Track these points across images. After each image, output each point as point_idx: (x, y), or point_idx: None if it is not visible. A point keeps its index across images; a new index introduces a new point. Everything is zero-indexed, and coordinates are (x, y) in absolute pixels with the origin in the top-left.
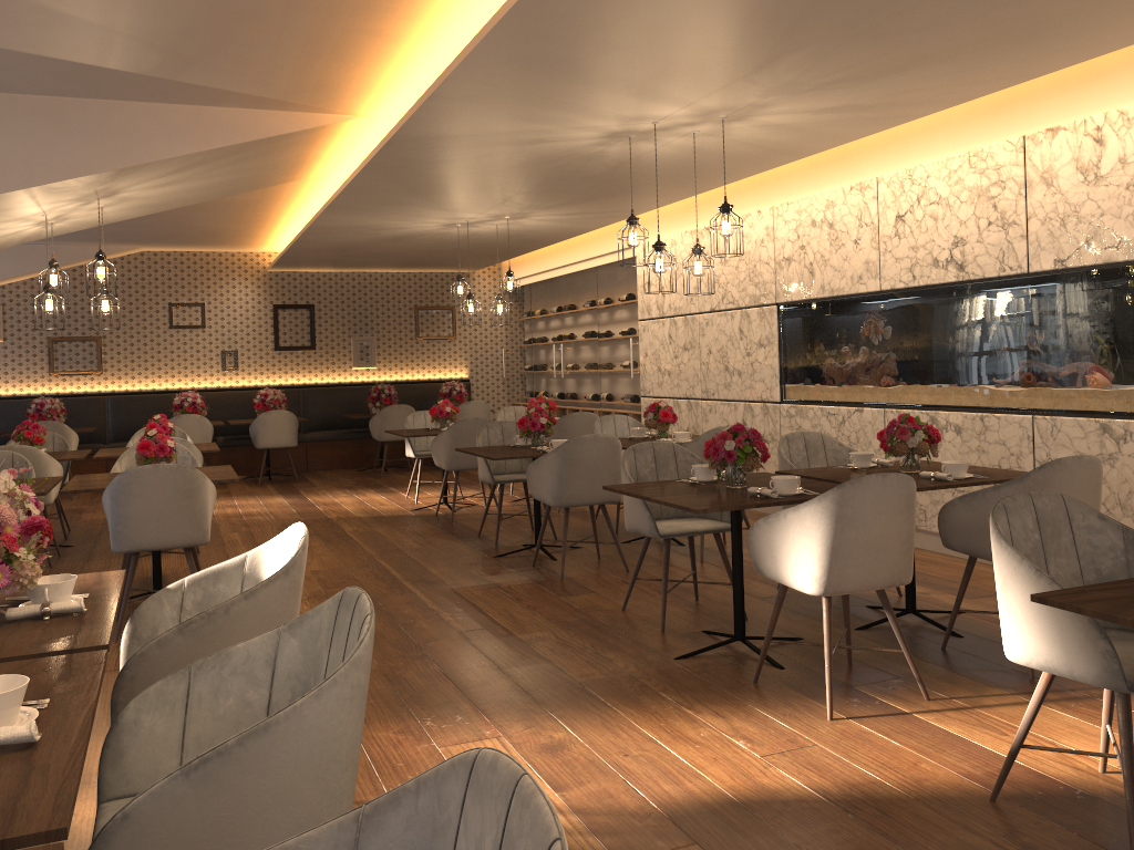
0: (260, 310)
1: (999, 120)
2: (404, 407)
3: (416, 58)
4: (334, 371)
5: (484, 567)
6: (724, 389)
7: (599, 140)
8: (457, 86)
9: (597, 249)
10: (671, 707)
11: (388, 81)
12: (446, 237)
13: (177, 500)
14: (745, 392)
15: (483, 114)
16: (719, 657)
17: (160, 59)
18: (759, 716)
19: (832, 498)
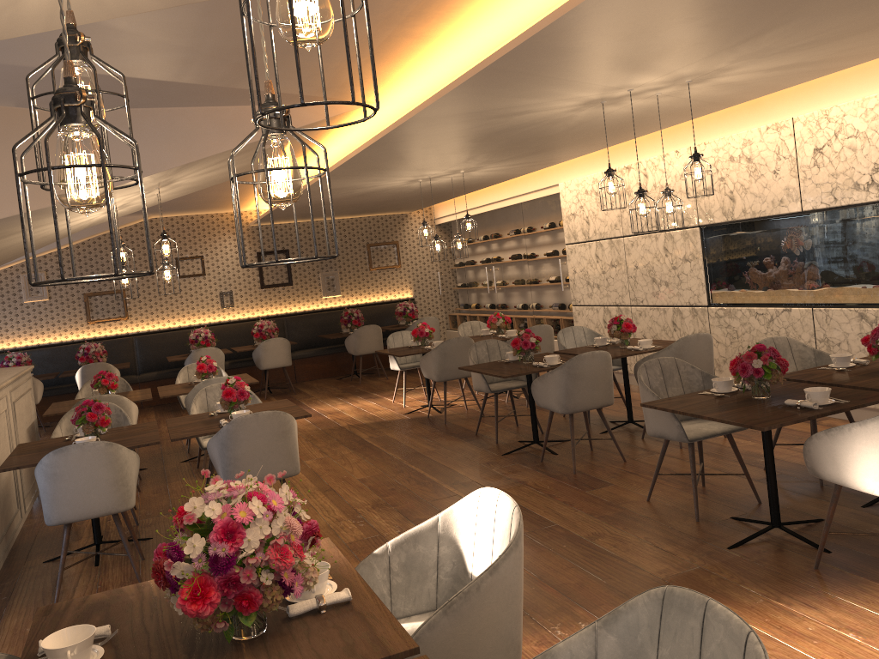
0: (247, 257)
1: None
2: (373, 327)
3: (439, 53)
4: (309, 301)
5: (501, 465)
6: (653, 296)
7: (575, 107)
8: (487, 75)
9: (521, 189)
10: (762, 601)
11: (406, 73)
12: (405, 189)
13: (275, 441)
14: (673, 298)
15: (494, 95)
16: (765, 544)
17: (227, 71)
18: (846, 605)
19: None
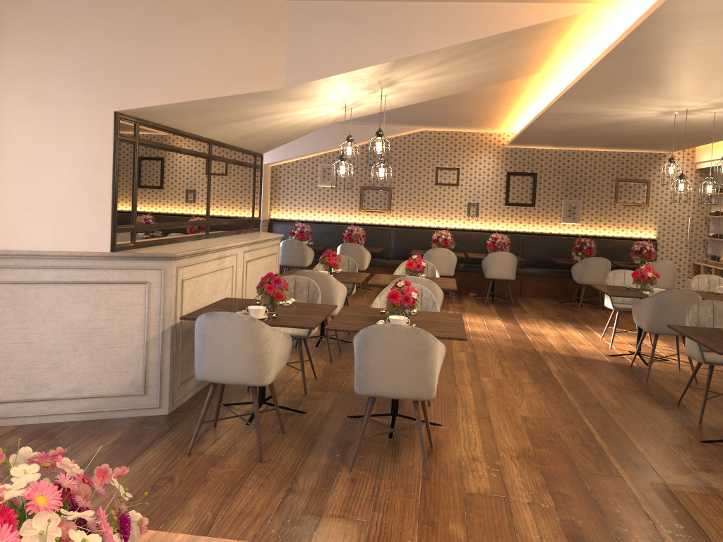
0: (497, 175)
1: None
2: (602, 260)
3: None
4: (547, 224)
5: (693, 455)
6: None
7: None
8: None
9: None
10: None
11: None
12: (659, 123)
13: (409, 359)
14: None
15: None
16: None
17: None
18: None
19: None
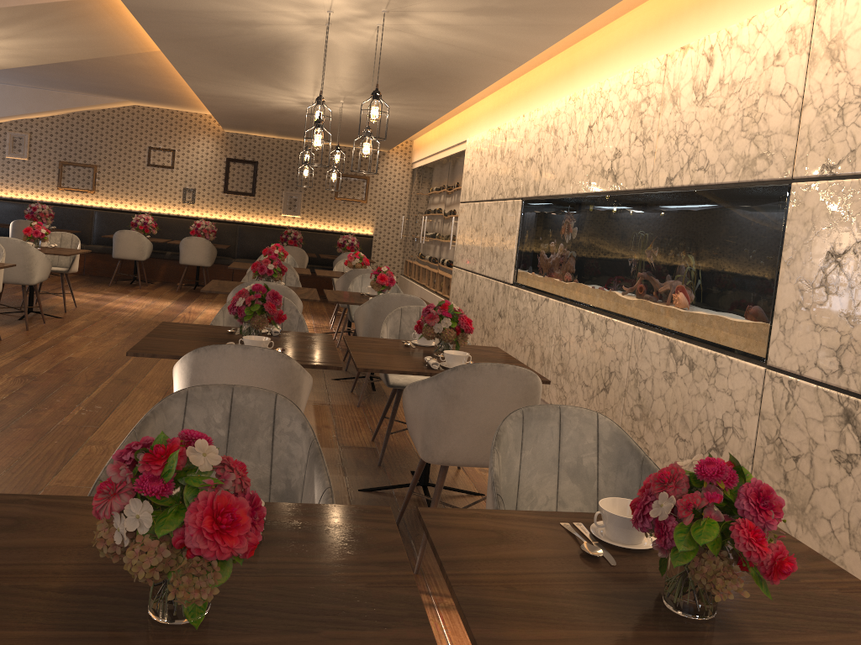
0: (216, 161)
1: (658, 38)
2: (296, 249)
3: None
4: (267, 215)
5: None
6: (488, 267)
7: (307, 26)
8: None
9: (451, 141)
10: None
11: None
12: None
13: None
14: (497, 272)
15: None
16: None
17: None
18: None
19: (188, 361)
